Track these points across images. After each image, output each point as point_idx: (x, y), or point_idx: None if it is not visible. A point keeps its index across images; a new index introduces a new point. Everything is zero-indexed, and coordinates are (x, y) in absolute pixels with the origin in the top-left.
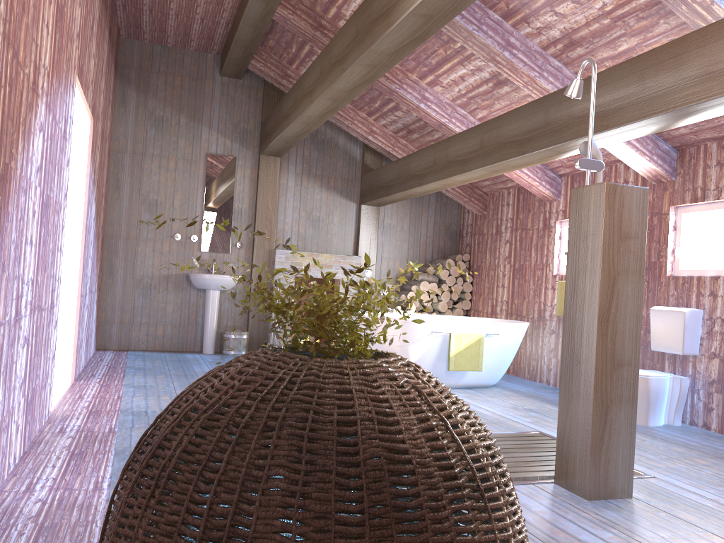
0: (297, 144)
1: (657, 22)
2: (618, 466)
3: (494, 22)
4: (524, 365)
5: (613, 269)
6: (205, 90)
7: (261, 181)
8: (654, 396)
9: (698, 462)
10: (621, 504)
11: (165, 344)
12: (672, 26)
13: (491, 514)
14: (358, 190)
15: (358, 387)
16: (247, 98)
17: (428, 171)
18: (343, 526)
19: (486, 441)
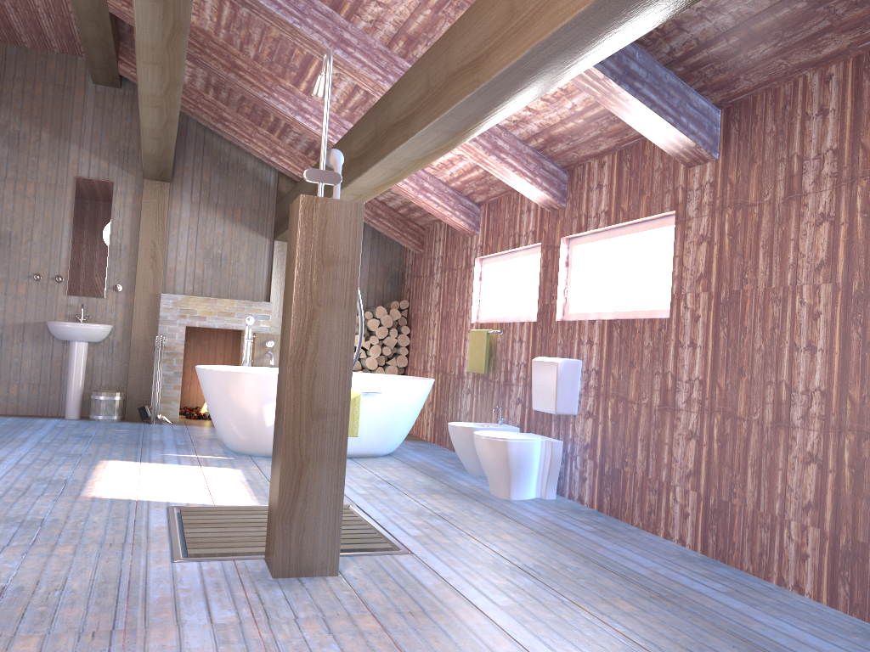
0: (193, 167)
1: None
2: (317, 537)
3: (322, 14)
4: (446, 433)
5: (311, 299)
6: (74, 100)
7: (144, 211)
8: (516, 464)
9: (502, 538)
10: (311, 582)
11: (21, 407)
12: None
13: None
14: (272, 223)
15: None
16: (128, 111)
17: None
18: None
19: None
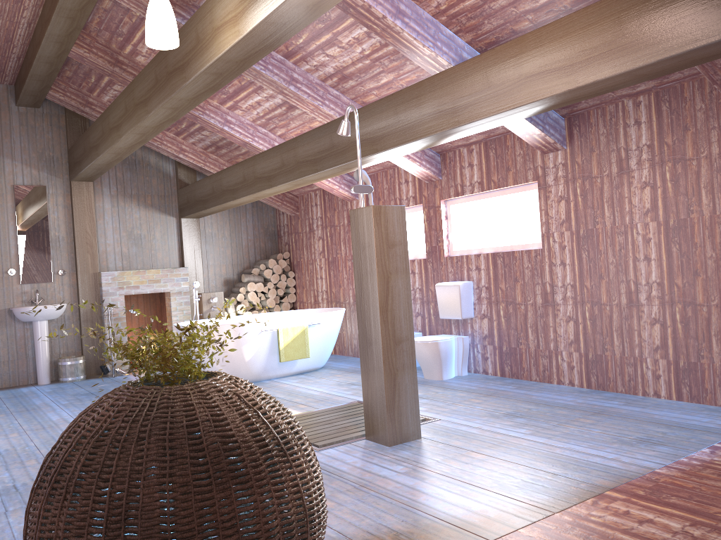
0: None
1: (405, 63)
2: (408, 416)
3: (278, 61)
4: (347, 345)
5: (386, 270)
6: (2, 121)
7: (76, 207)
8: (444, 356)
9: (474, 402)
10: (413, 444)
11: None
12: (416, 66)
13: (291, 463)
14: (176, 205)
15: (197, 401)
16: (49, 126)
17: (239, 186)
18: (199, 487)
19: (287, 419)
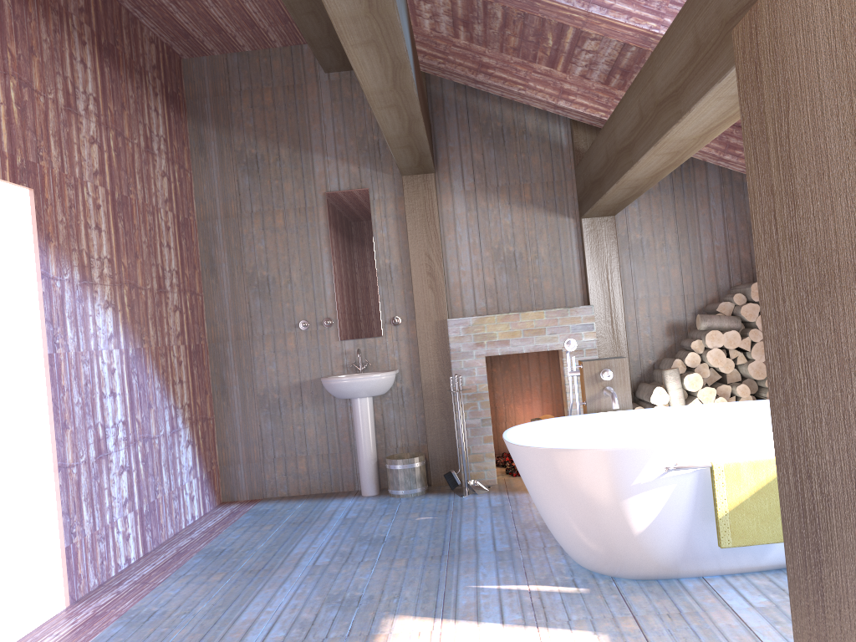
0: (459, 146)
1: None
2: None
3: None
4: None
5: None
6: (308, 100)
7: (409, 216)
8: None
9: None
10: None
11: (313, 485)
12: None
13: None
14: (574, 196)
15: None
16: None
17: (636, 135)
18: None
19: None
